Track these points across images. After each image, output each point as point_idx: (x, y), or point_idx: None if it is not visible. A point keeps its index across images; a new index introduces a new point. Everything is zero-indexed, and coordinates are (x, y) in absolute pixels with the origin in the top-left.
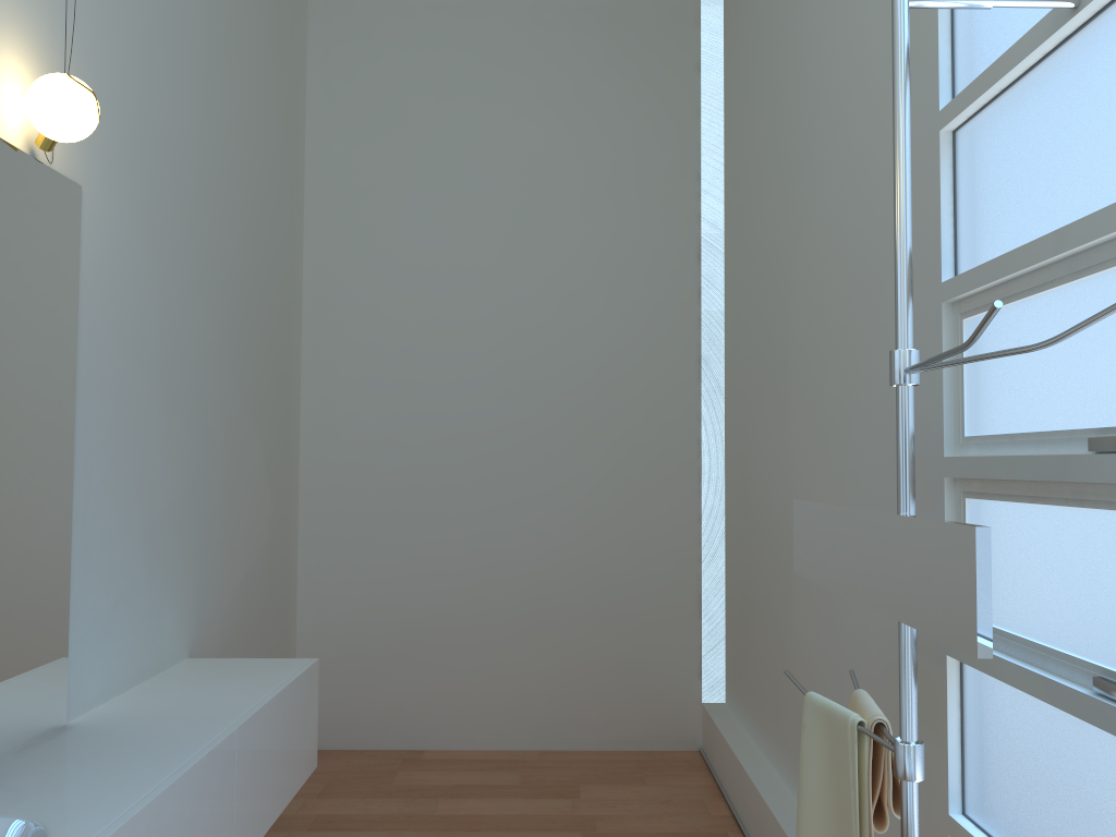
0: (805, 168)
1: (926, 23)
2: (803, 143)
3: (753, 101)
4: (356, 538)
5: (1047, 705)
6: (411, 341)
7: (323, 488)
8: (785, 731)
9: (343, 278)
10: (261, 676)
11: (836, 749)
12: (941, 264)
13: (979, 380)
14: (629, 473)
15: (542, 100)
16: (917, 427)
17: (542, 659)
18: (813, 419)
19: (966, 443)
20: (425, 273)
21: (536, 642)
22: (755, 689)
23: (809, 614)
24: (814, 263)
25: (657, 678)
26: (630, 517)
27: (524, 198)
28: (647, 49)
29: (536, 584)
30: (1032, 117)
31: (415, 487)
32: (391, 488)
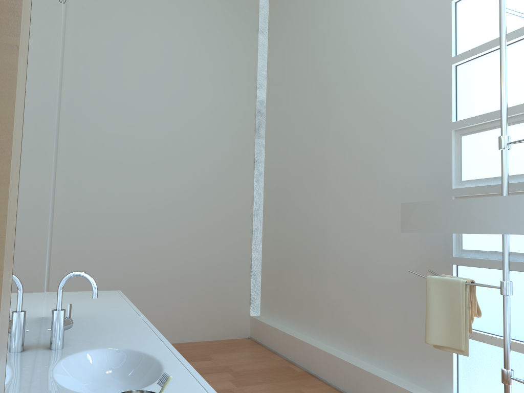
0: (343, 78)
1: (443, 23)
2: (341, 67)
3: (296, 49)
4: (86, 239)
5: (515, 274)
6: (119, 139)
7: (68, 212)
8: (317, 318)
9: (84, 103)
10: (105, 297)
11: (451, 294)
12: (451, 115)
13: (471, 159)
14: (222, 210)
15: (189, 32)
16: (432, 179)
17: (179, 299)
18: (347, 182)
19: (463, 183)
20: (128, 106)
21: (177, 290)
22: (290, 304)
23: (341, 264)
24: (350, 117)
25: (231, 305)
26: (222, 231)
27: (179, 77)
28: (236, 18)
29: (178, 262)
30: (509, 62)
31: (119, 213)
32: (106, 213)
